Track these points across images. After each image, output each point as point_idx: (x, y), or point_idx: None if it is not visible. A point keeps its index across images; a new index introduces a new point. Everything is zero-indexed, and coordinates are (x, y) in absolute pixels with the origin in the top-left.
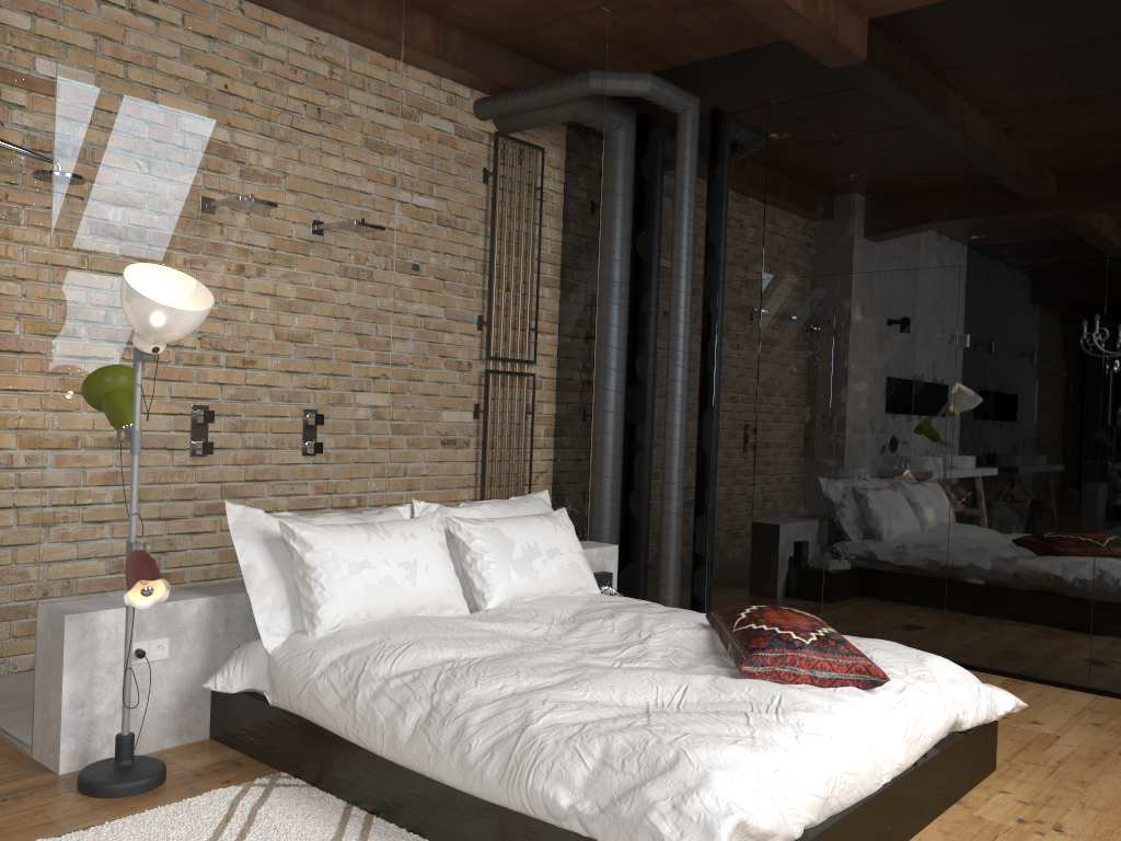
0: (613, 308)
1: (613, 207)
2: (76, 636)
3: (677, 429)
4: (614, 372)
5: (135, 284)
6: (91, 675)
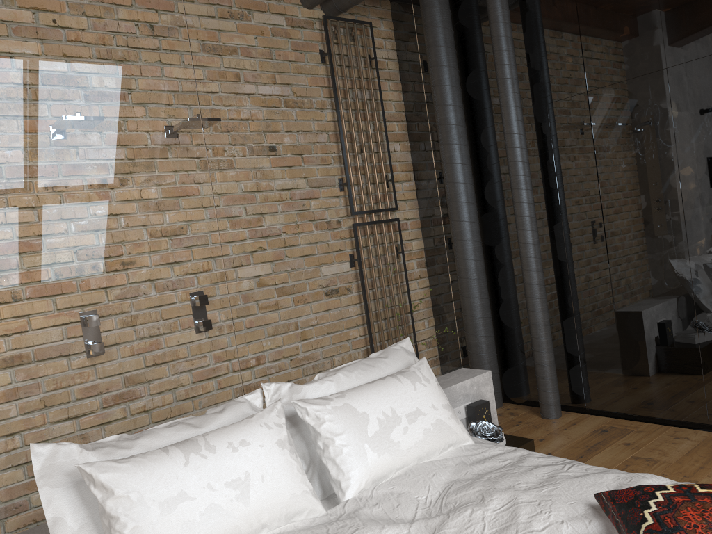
0: (454, 148)
1: (438, 58)
2: None
3: (530, 247)
4: (465, 205)
5: None
6: None
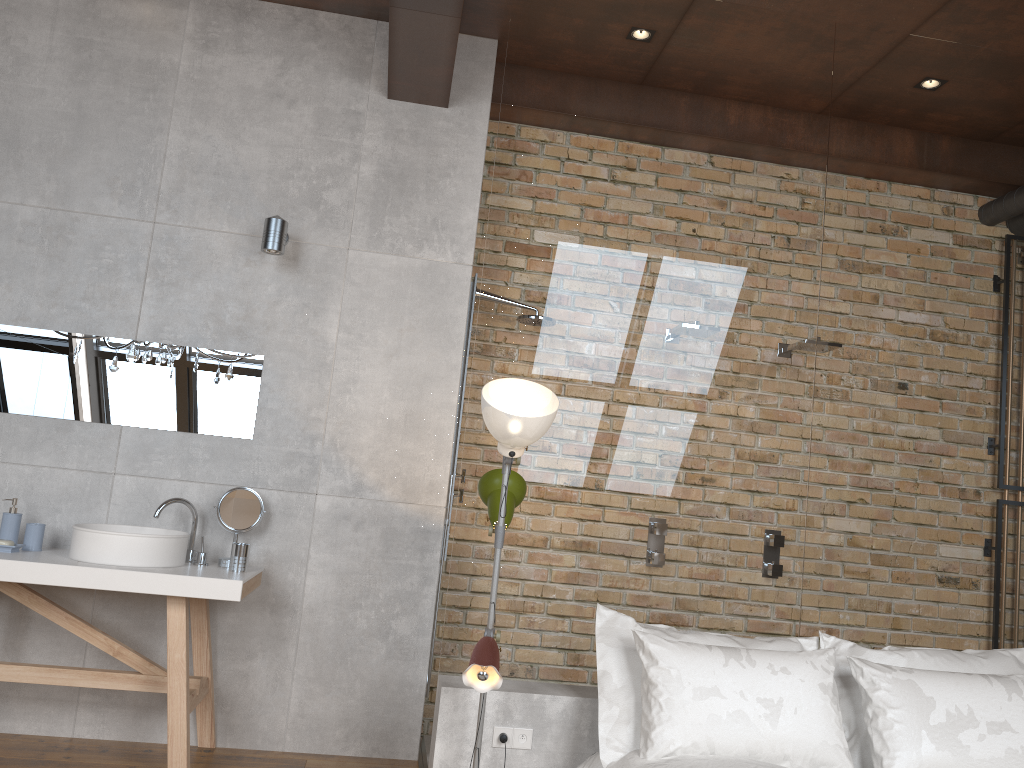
0: None
1: None
2: (449, 708)
3: None
4: None
5: (502, 396)
6: (459, 747)
